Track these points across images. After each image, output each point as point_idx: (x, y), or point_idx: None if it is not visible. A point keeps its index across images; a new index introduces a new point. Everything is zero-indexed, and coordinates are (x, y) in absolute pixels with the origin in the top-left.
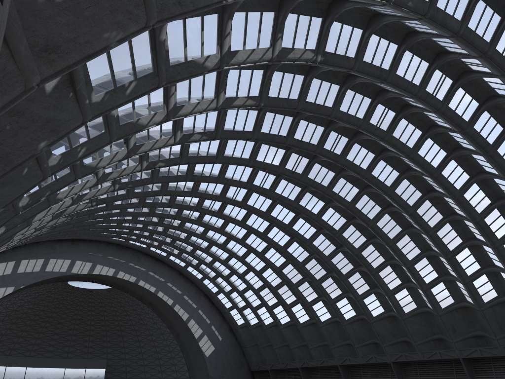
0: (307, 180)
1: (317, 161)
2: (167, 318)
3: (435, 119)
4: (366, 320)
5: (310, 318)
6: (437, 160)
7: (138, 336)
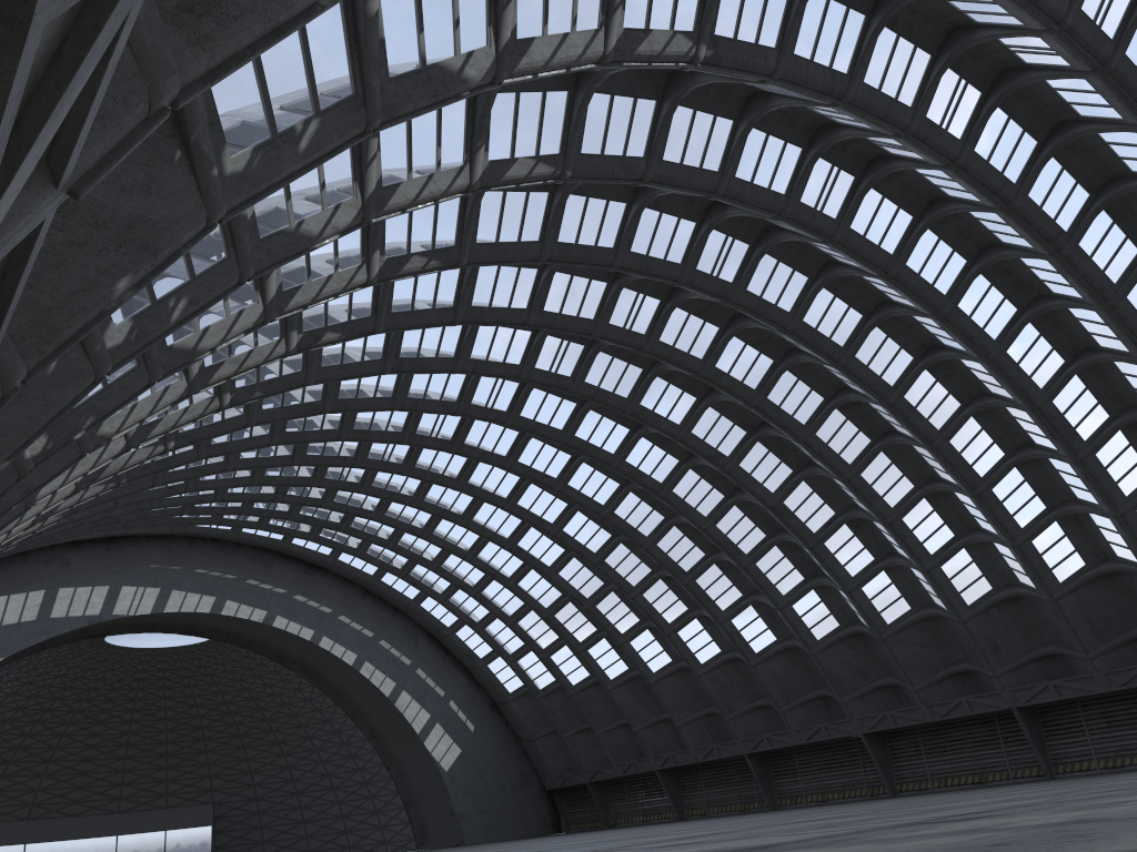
0: (660, 348)
1: (679, 303)
2: (345, 694)
3: (943, 185)
4: (800, 650)
5: (673, 658)
6: (948, 277)
7: (282, 743)
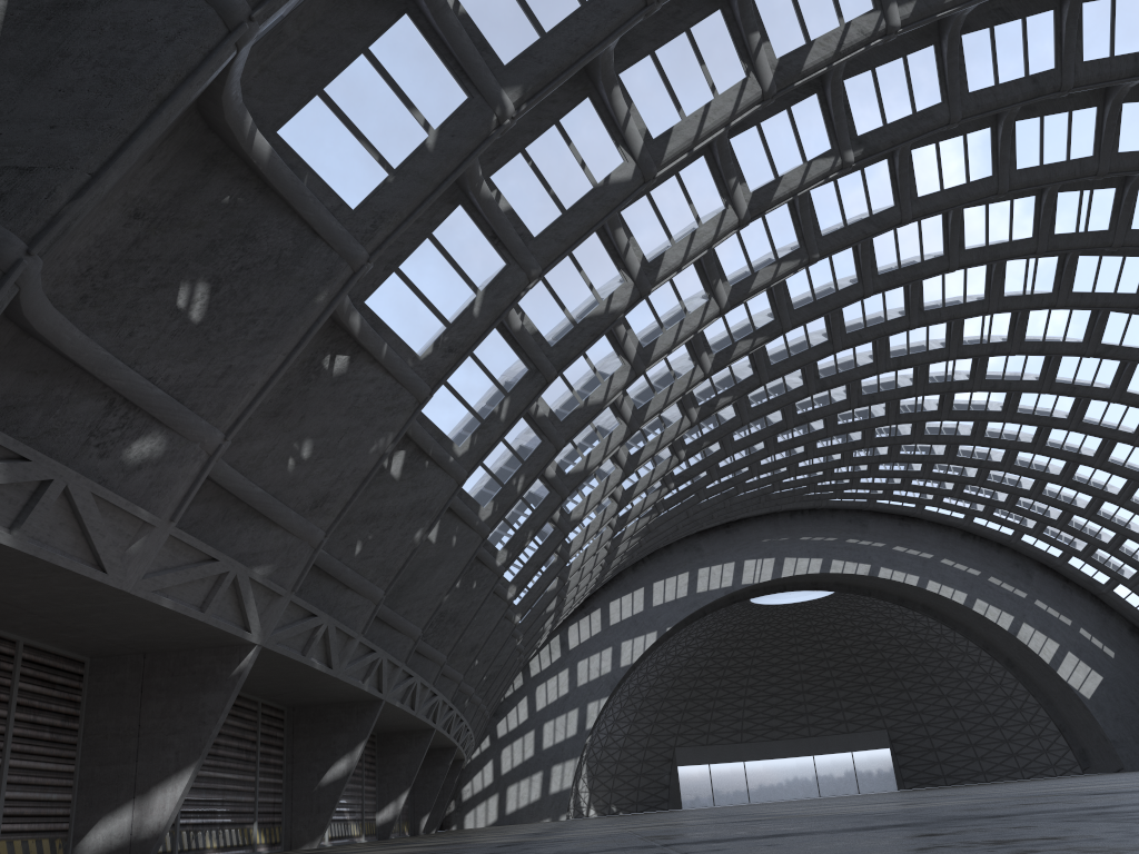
0: (1076, 299)
1: (1078, 253)
2: (972, 629)
3: None
4: None
5: None
6: None
7: (931, 675)
